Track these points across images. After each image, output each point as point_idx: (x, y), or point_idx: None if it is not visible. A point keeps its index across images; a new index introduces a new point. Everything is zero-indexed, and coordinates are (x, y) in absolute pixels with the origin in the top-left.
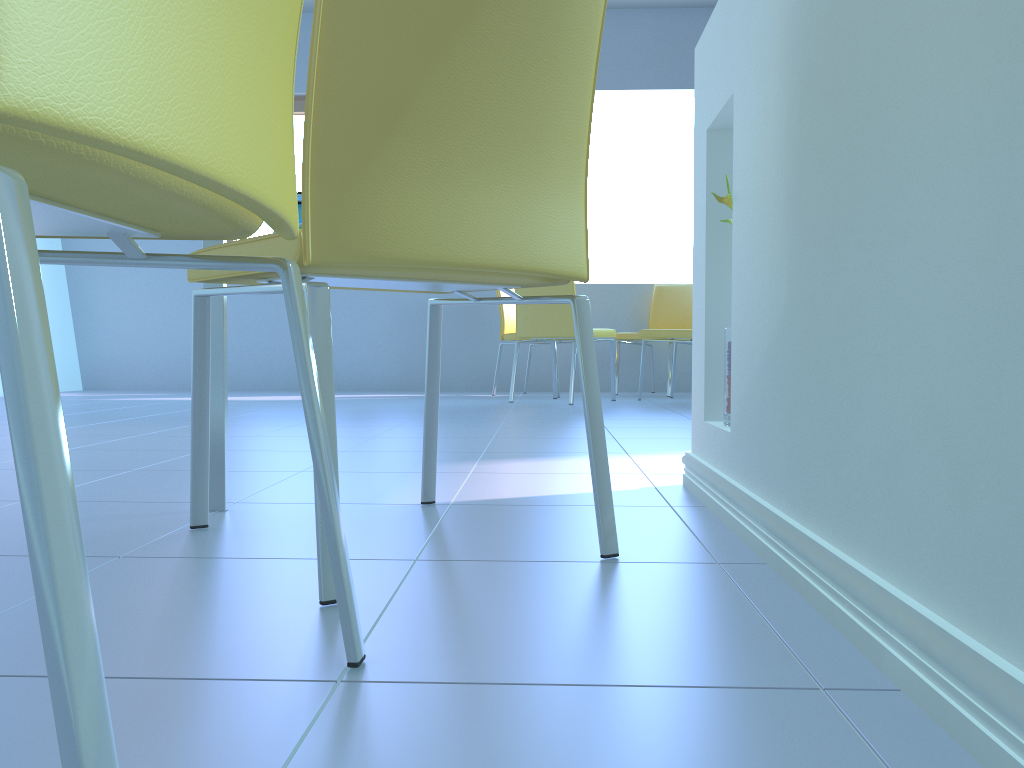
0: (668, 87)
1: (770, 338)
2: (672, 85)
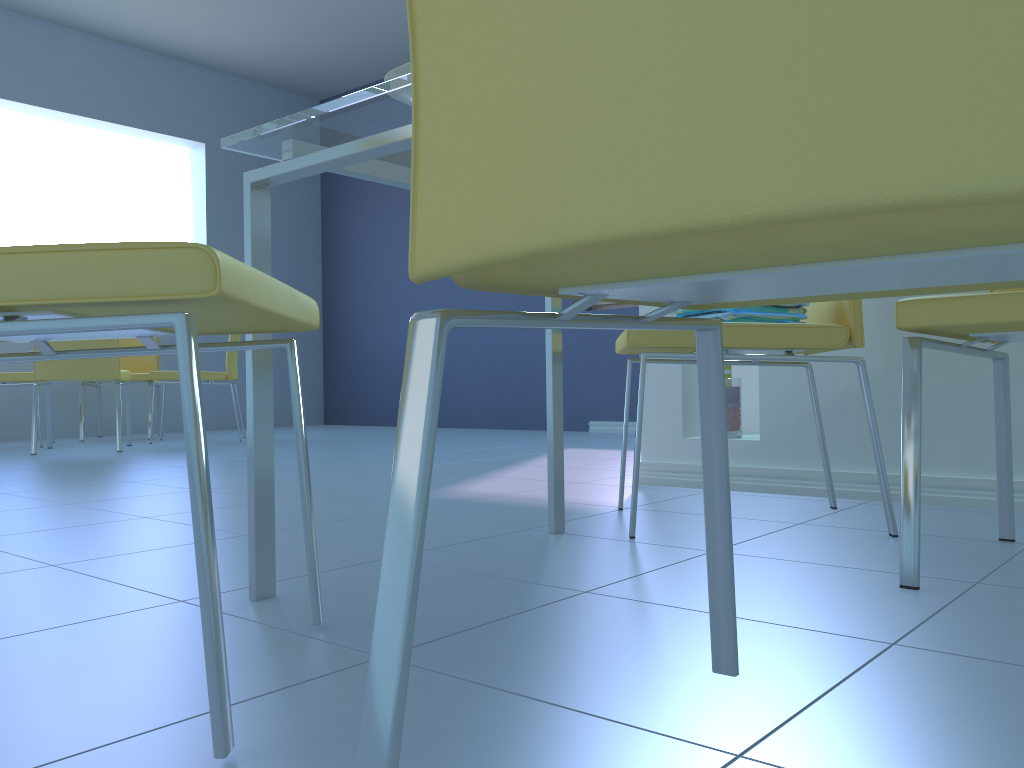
0: (104, 119)
1: (850, 386)
2: (108, 117)
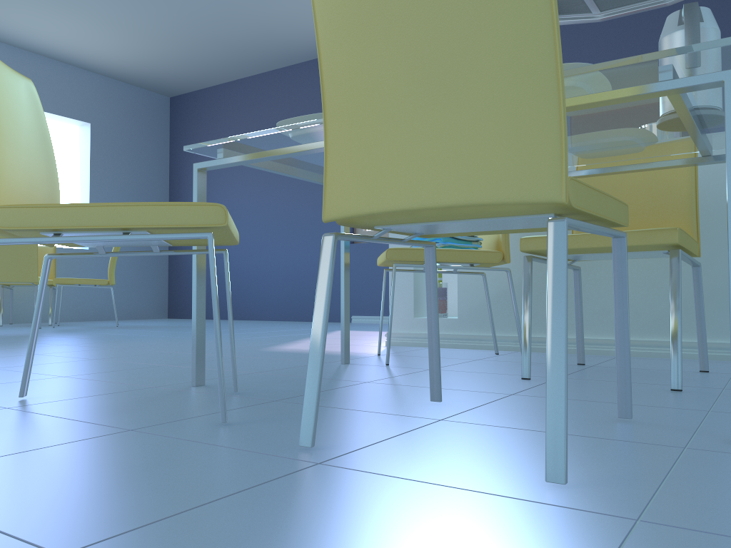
0: None
1: (507, 287)
2: None
